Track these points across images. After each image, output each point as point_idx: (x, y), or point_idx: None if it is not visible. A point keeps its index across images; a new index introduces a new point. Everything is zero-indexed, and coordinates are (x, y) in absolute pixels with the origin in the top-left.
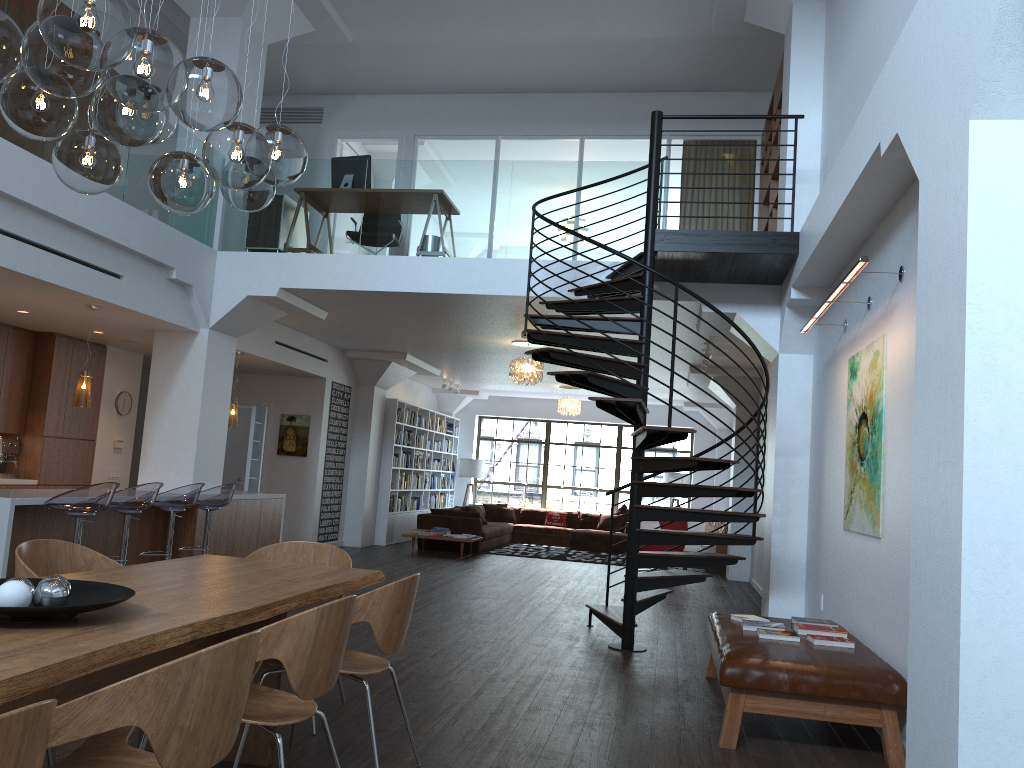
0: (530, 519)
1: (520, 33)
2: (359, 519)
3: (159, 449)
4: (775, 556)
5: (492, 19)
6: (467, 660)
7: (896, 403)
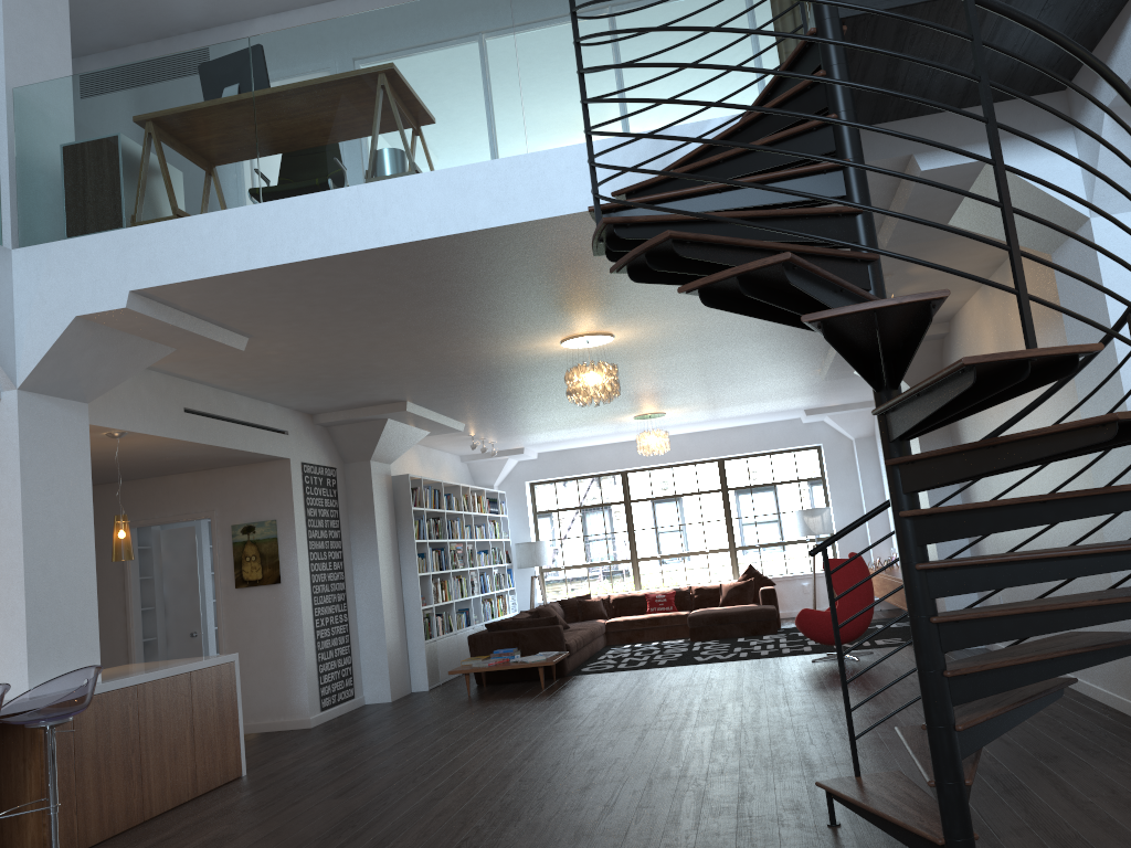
0: (626, 609)
1: None
2: (382, 660)
3: None
4: None
5: None
6: None
7: None
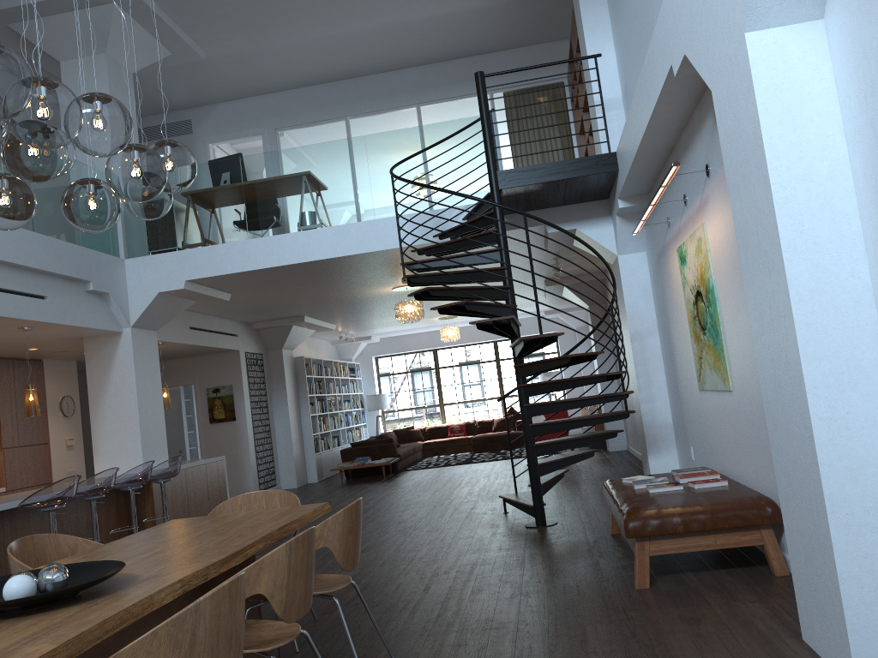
0: (435, 435)
1: (349, 26)
2: (291, 464)
3: (108, 439)
4: (647, 423)
5: (323, 18)
6: (411, 562)
7: (724, 278)
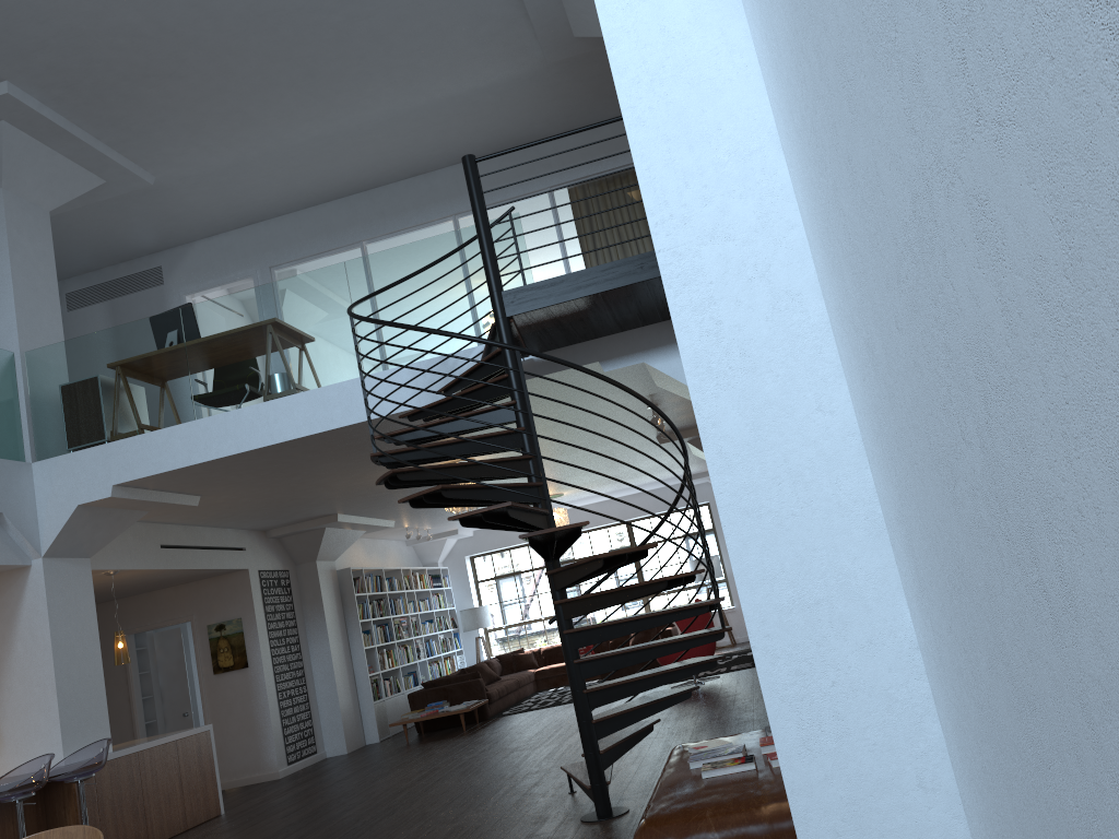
0: (554, 658)
1: (337, 121)
2: (337, 720)
3: (15, 720)
4: None
5: (298, 113)
6: None
7: None
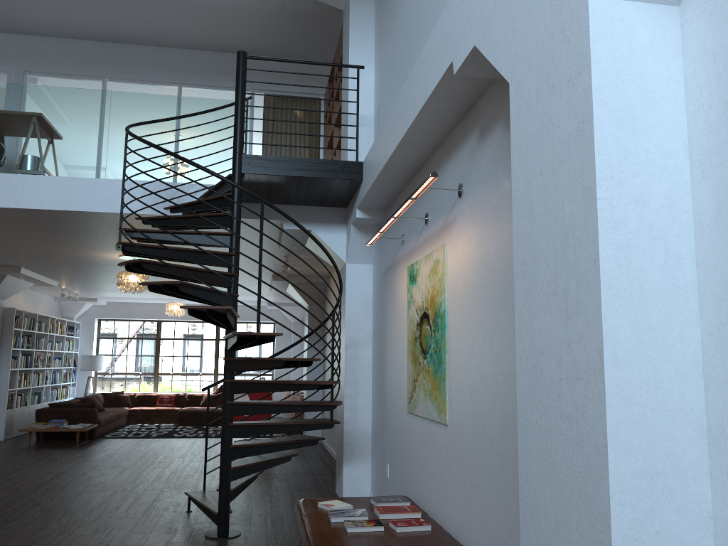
0: (144, 402)
1: None
2: None
3: None
4: (347, 431)
5: None
6: None
7: (460, 305)
